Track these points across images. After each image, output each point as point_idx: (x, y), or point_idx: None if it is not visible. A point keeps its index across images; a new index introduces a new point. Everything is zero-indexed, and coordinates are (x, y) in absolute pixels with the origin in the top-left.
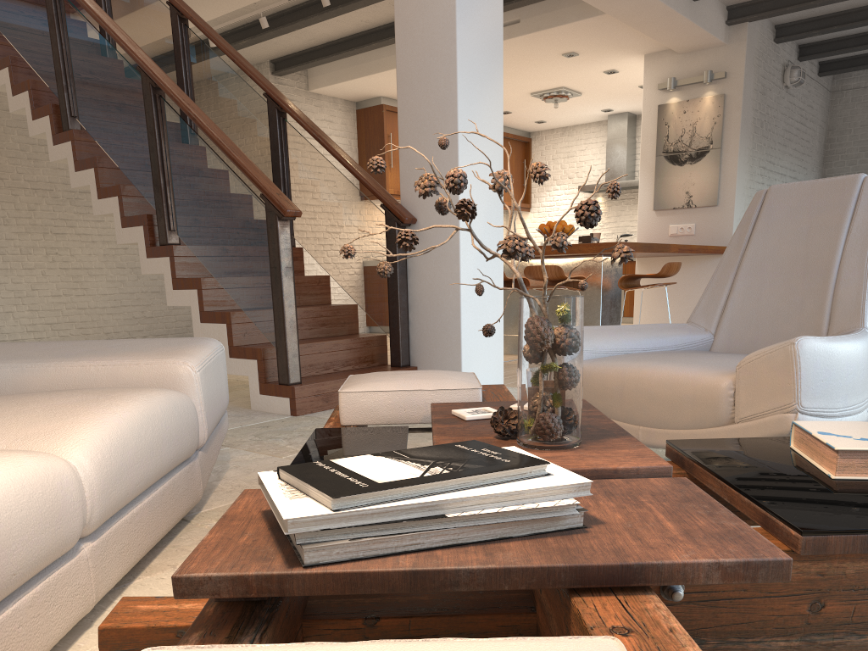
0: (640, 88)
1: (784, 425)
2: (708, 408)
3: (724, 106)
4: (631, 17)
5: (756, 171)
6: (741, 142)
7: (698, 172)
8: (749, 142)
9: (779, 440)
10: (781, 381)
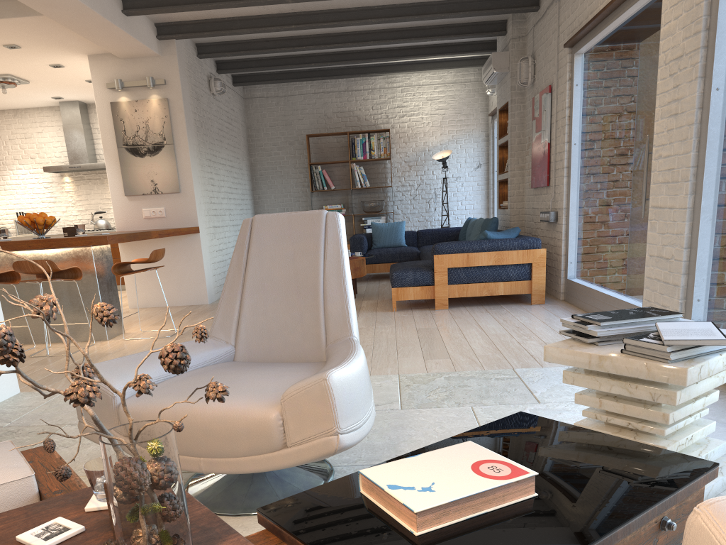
0: (87, 82)
1: (330, 445)
2: (263, 438)
3: (169, 108)
4: (71, 22)
5: (205, 163)
6: (189, 140)
7: (159, 163)
8: (195, 140)
9: (347, 482)
10: (322, 411)
